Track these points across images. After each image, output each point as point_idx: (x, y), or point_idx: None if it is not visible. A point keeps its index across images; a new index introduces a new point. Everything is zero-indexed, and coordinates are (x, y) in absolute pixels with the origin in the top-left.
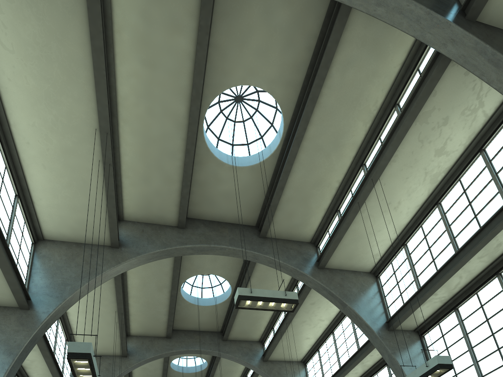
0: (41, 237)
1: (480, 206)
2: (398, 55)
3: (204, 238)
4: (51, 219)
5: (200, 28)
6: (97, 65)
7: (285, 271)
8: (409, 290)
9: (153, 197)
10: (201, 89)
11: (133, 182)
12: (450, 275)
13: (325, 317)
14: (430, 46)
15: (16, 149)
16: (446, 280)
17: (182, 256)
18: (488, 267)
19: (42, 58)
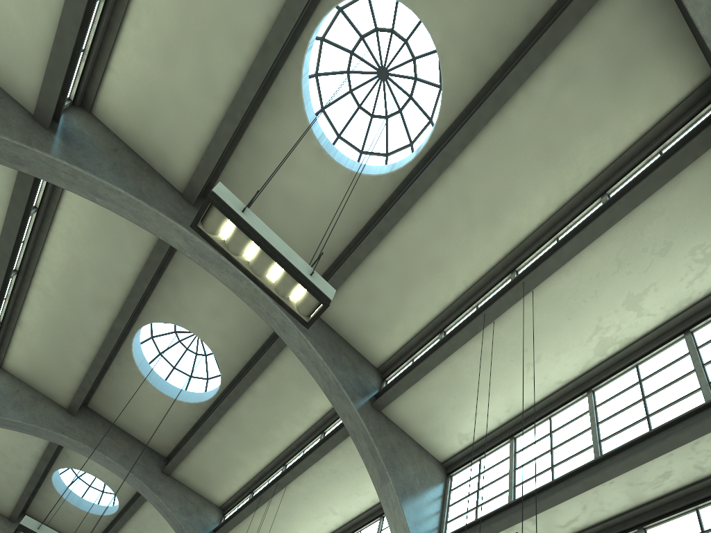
0: None
1: (660, 404)
2: (643, 115)
3: None
4: None
5: None
6: None
7: (318, 379)
8: (494, 503)
9: (166, 103)
10: None
11: (143, 43)
12: (574, 492)
13: (341, 509)
14: None
15: None
16: (563, 499)
17: (166, 272)
18: (630, 510)
19: None
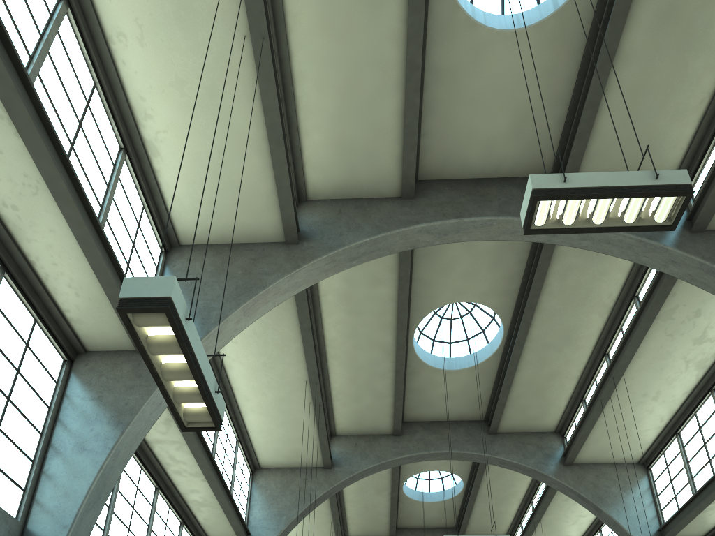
0: (257, 466)
1: None
2: None
3: (422, 444)
4: (267, 451)
5: (400, 278)
6: (305, 339)
7: (521, 472)
8: (684, 493)
9: (365, 412)
10: (406, 321)
11: (344, 402)
12: None
13: (586, 512)
14: (649, 267)
15: (237, 405)
16: None
17: None
18: None
19: (260, 342)
